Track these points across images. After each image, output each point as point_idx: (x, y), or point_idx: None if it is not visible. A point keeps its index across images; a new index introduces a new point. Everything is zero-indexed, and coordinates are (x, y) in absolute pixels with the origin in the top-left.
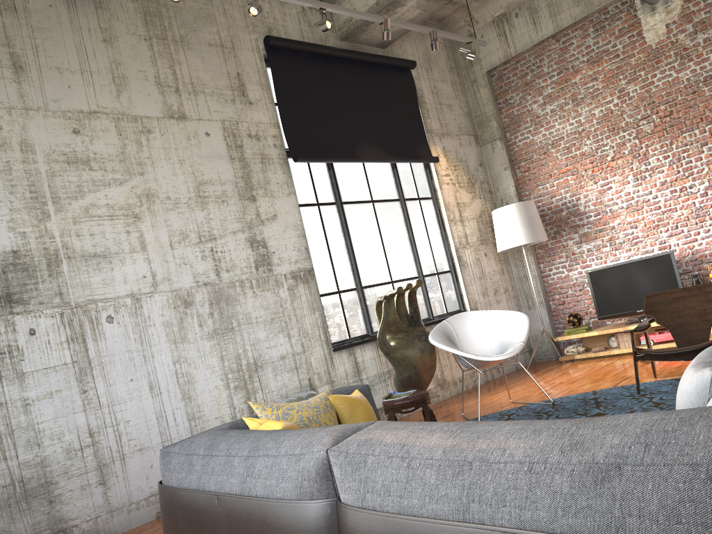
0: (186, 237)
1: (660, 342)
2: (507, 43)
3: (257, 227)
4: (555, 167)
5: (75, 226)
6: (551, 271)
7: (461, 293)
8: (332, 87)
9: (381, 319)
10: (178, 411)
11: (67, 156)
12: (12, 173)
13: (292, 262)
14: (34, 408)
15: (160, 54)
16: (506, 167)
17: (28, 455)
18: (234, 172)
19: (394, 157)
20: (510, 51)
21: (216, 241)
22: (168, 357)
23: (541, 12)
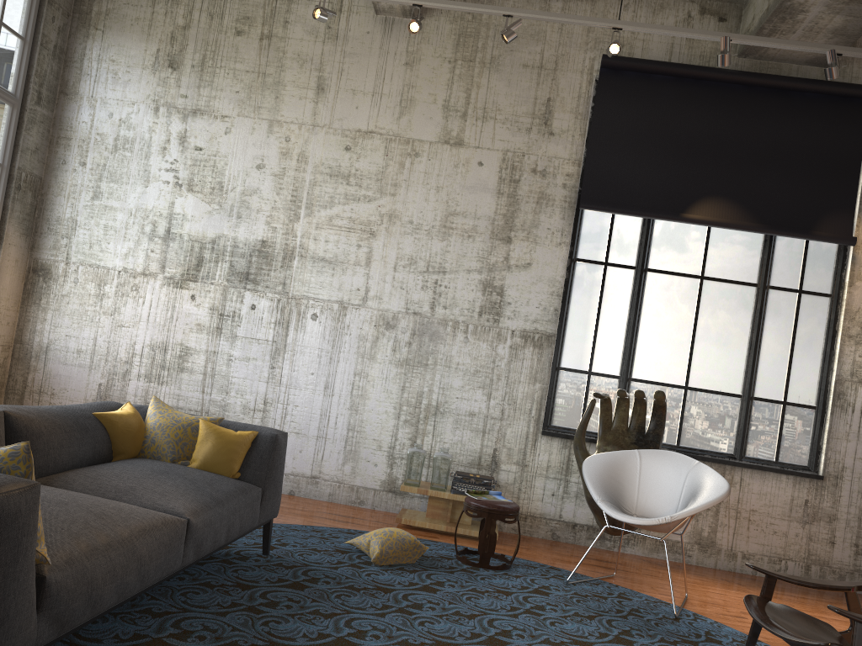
0: (414, 263)
1: None
2: None
3: (500, 272)
4: None
5: (316, 231)
6: None
7: (821, 444)
8: (688, 121)
9: (601, 420)
10: (341, 417)
11: (331, 170)
12: (284, 178)
13: (529, 320)
14: (234, 364)
15: (459, 77)
16: None
17: (218, 396)
18: (496, 208)
19: (755, 225)
20: None
21: (444, 275)
22: (351, 367)
23: None
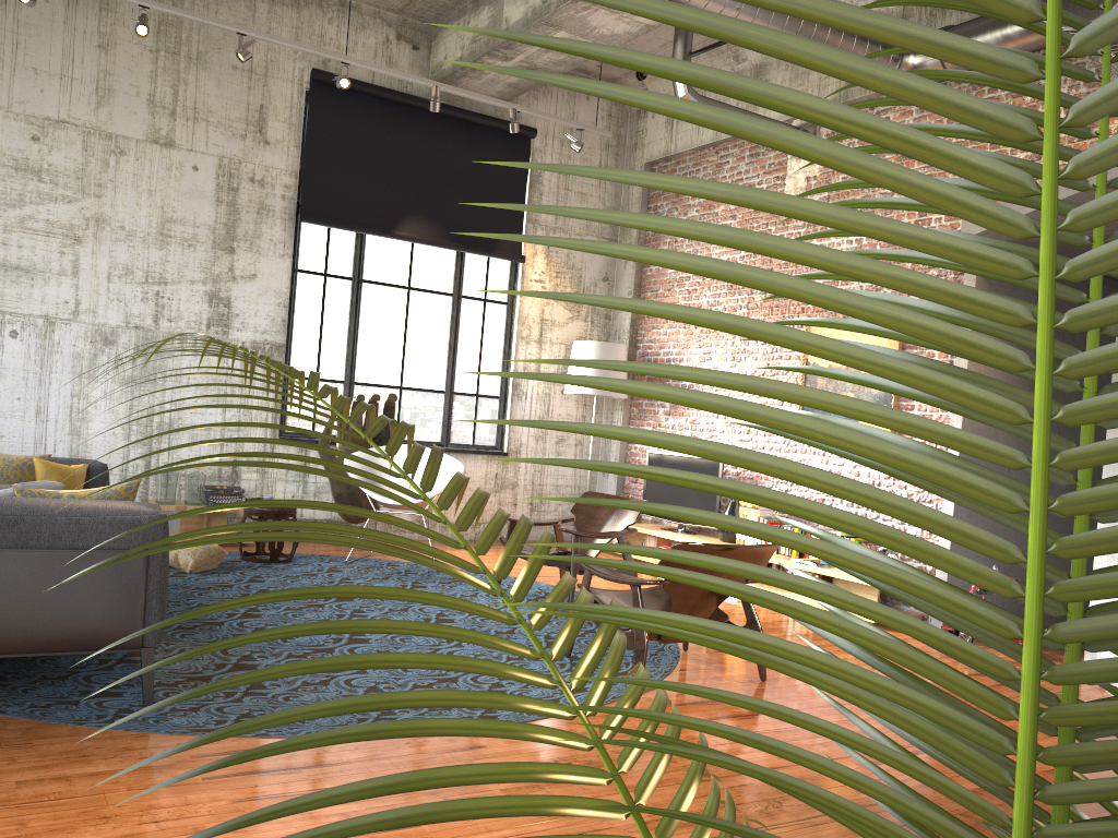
0: (130, 273)
1: None
2: (671, 135)
3: (225, 283)
4: None
5: (4, 234)
6: None
7: (505, 427)
8: (392, 143)
9: (339, 423)
10: (61, 443)
11: (17, 162)
12: None
13: (258, 331)
14: None
15: (164, 70)
16: (630, 293)
17: None
18: (216, 217)
19: (452, 243)
20: (670, 147)
21: (166, 286)
22: (68, 388)
23: None
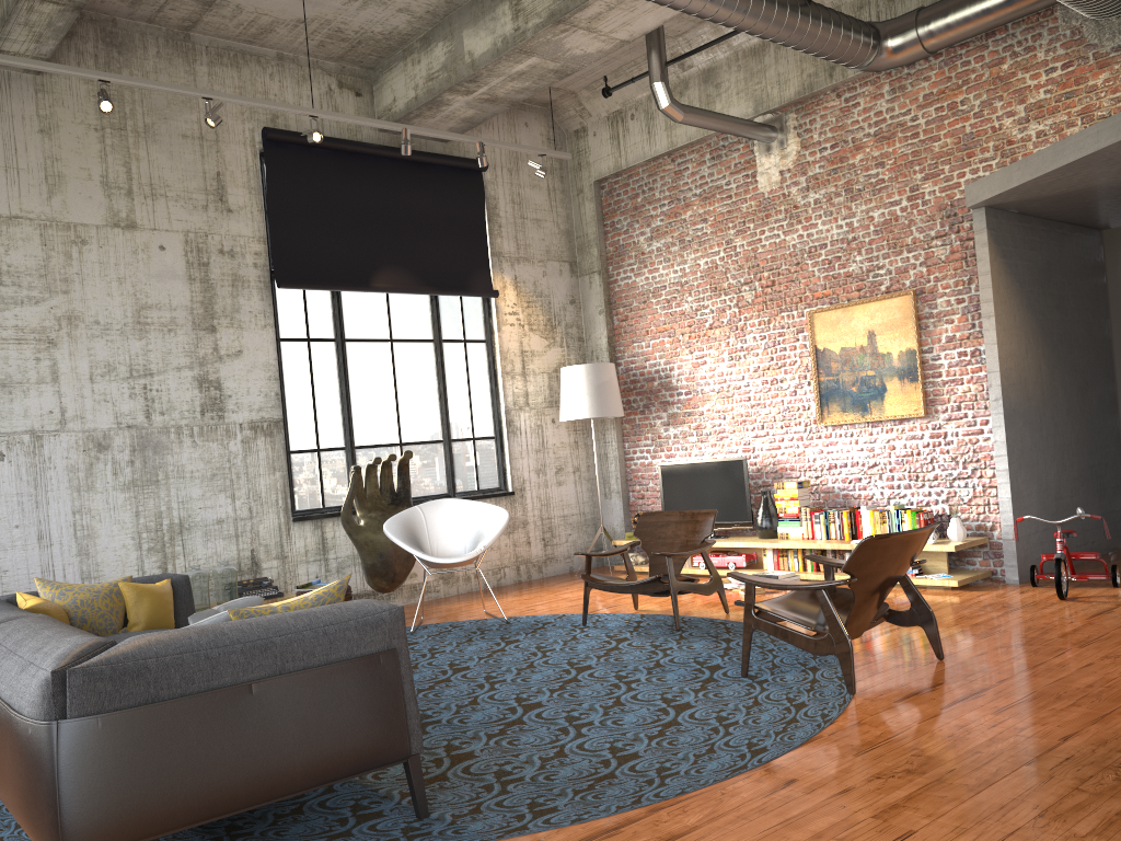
0: (113, 370)
1: (719, 567)
2: (619, 150)
3: (212, 364)
4: (653, 322)
5: None
6: (635, 454)
7: (505, 466)
8: (353, 194)
9: (356, 491)
10: (70, 567)
11: None
12: None
13: (254, 409)
14: None
15: (113, 148)
16: (601, 311)
17: None
18: (192, 296)
19: (428, 288)
20: (620, 162)
21: (153, 377)
22: (67, 505)
23: (658, 121)
